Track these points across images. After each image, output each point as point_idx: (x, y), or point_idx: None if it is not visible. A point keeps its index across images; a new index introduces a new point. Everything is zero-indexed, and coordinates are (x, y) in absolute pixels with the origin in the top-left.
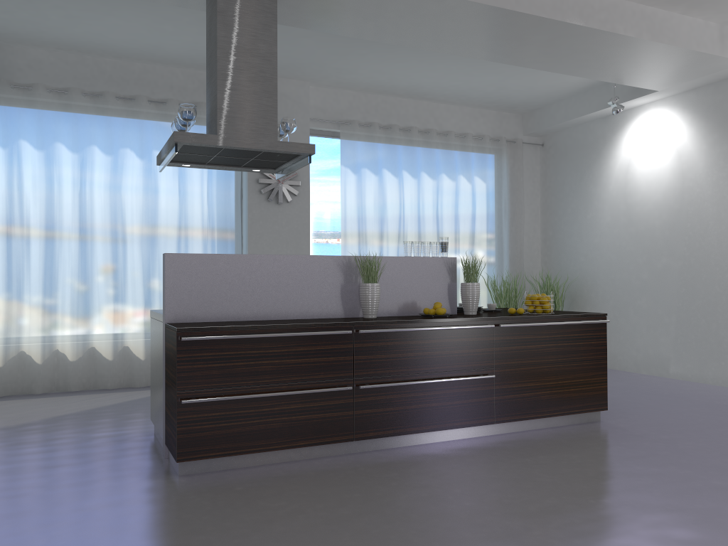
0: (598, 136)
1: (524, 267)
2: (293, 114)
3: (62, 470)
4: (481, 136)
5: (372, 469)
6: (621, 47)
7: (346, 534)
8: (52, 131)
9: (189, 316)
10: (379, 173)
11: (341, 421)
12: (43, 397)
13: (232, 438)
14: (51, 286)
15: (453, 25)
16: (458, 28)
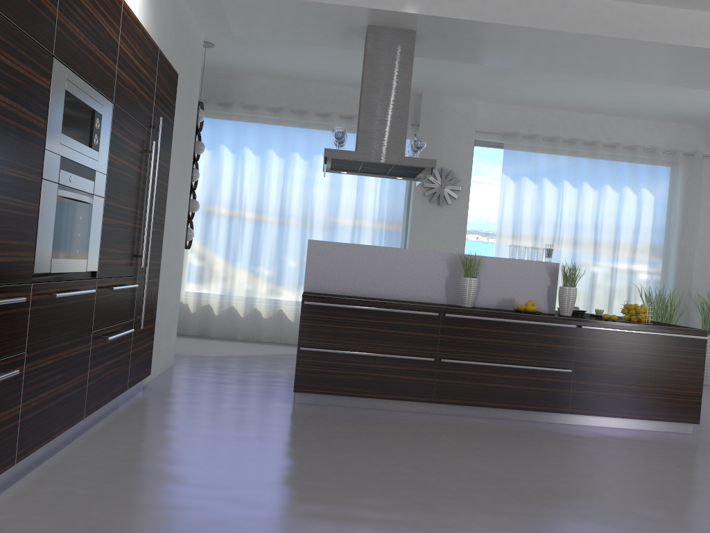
0: None
1: (692, 283)
2: (460, 127)
3: (224, 386)
4: (654, 149)
5: (437, 425)
6: None
7: (376, 454)
8: (267, 140)
9: (321, 288)
10: (538, 181)
11: (423, 385)
12: (241, 342)
13: (335, 382)
14: (256, 259)
15: (581, 53)
16: (587, 56)
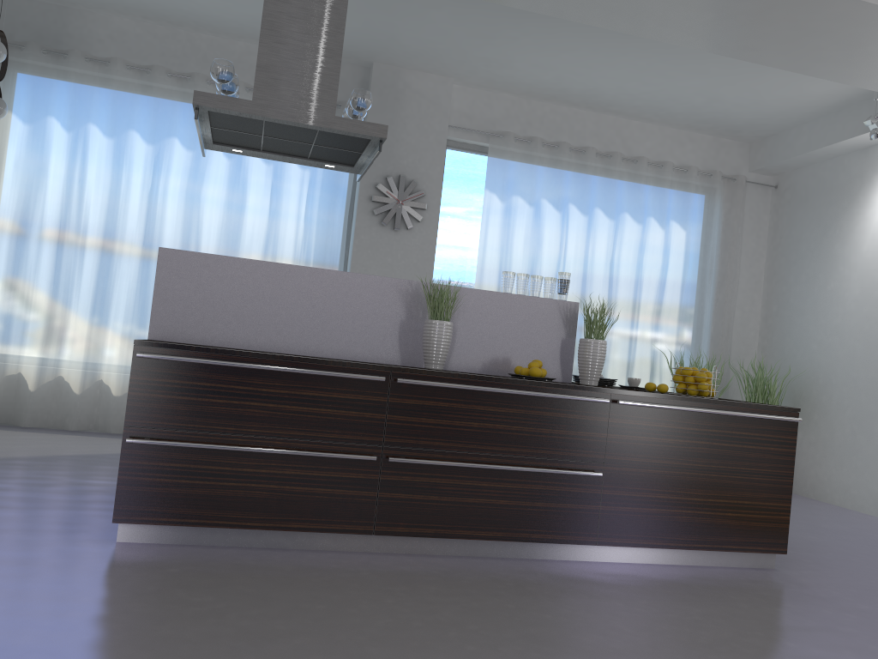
0: (854, 176)
1: (732, 352)
2: (428, 118)
3: None
4: (686, 168)
5: (378, 577)
6: (874, 27)
7: (247, 658)
8: (128, 116)
9: (182, 334)
10: (535, 203)
11: (357, 504)
12: (74, 434)
13: (195, 502)
14: (103, 302)
15: None
16: None
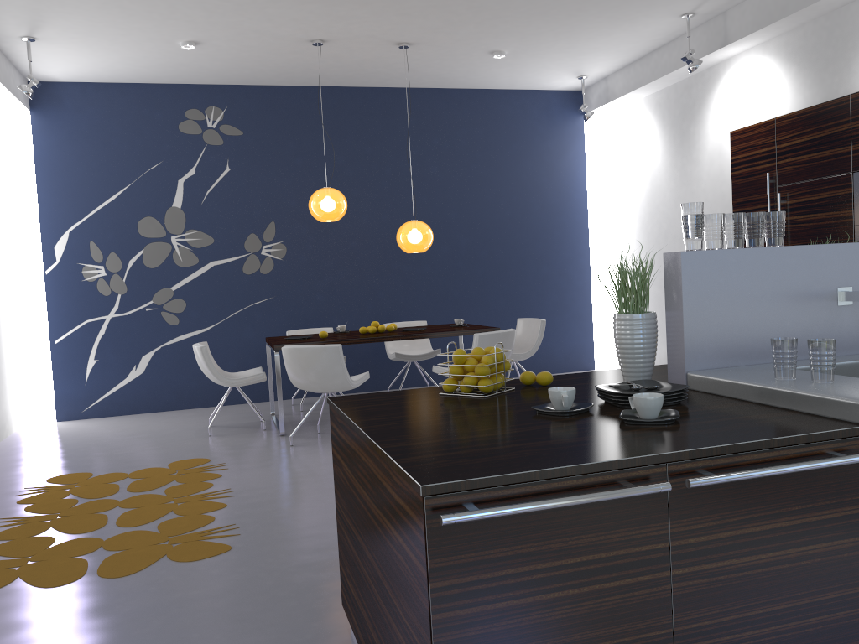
0: None
1: None
2: None
3: None
4: None
5: None
6: None
7: None
8: None
9: None
10: None
11: None
12: None
13: None
14: None
15: None
16: None
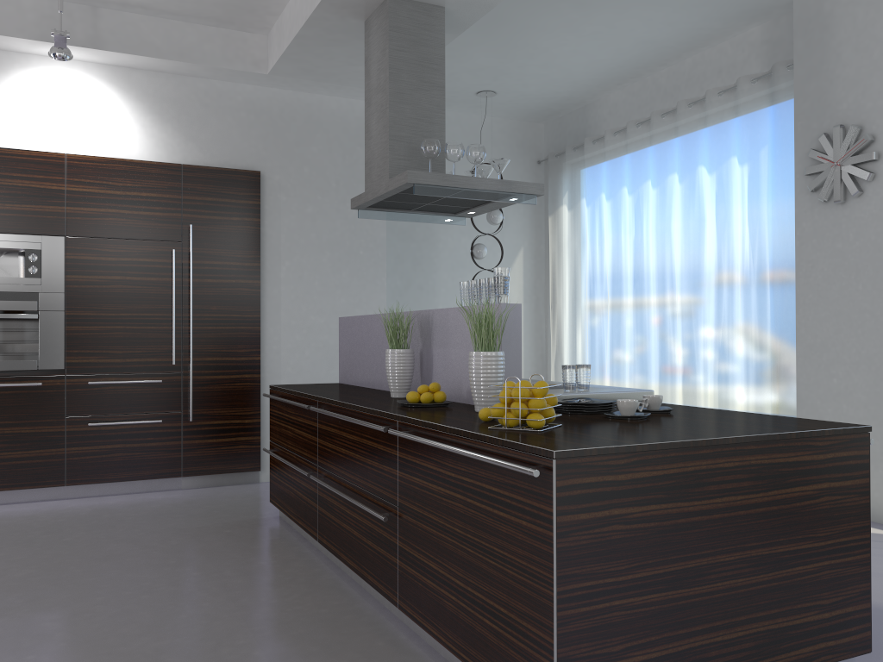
0: None
1: None
2: (867, 29)
3: None
4: None
5: (255, 566)
6: None
7: (76, 560)
8: (620, 176)
9: (346, 377)
10: None
11: (313, 513)
12: None
13: (281, 494)
14: (619, 345)
15: None
16: None
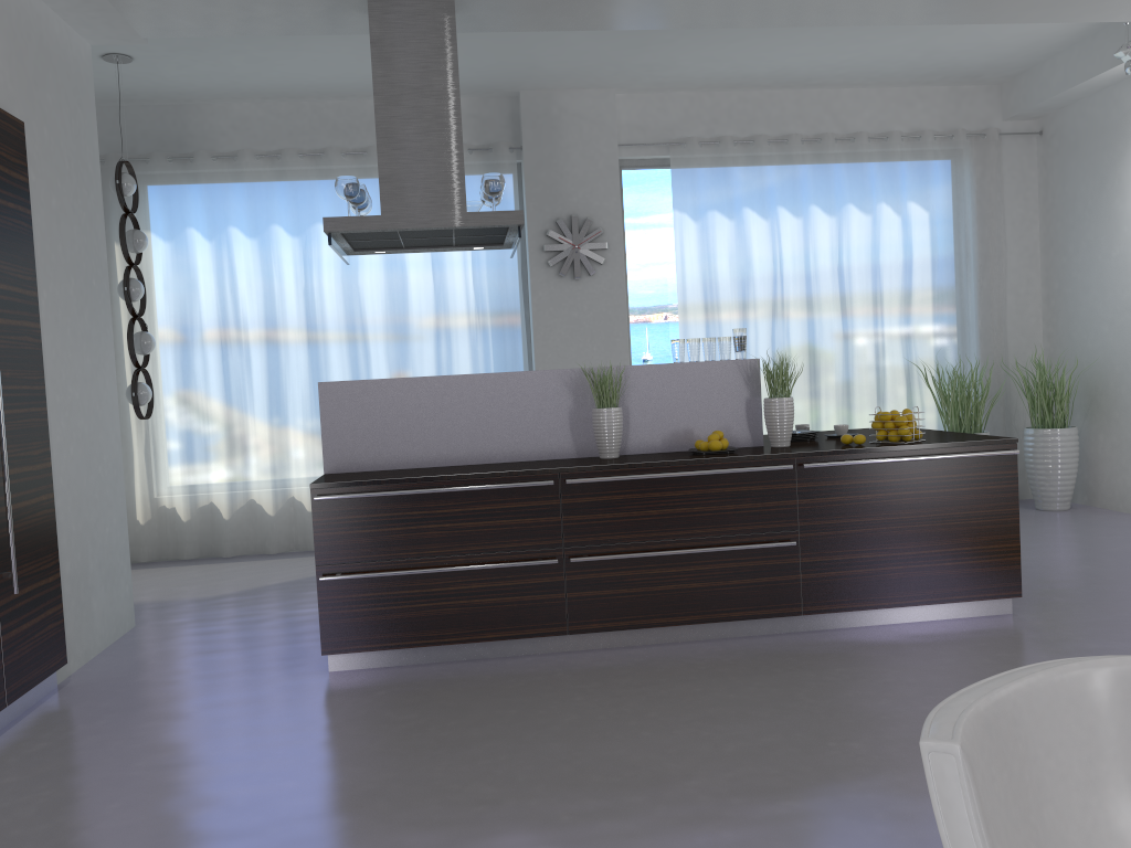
0: (1128, 110)
1: (1009, 347)
2: (592, 142)
3: (211, 658)
4: (918, 134)
5: (572, 676)
6: None
7: (444, 763)
8: (267, 210)
9: (355, 463)
10: (736, 215)
11: (547, 607)
12: (276, 558)
13: (392, 626)
14: (279, 414)
15: None
16: None
